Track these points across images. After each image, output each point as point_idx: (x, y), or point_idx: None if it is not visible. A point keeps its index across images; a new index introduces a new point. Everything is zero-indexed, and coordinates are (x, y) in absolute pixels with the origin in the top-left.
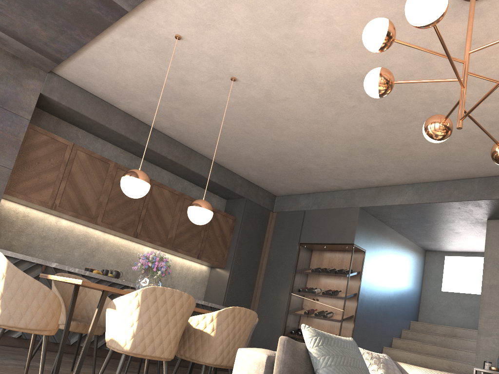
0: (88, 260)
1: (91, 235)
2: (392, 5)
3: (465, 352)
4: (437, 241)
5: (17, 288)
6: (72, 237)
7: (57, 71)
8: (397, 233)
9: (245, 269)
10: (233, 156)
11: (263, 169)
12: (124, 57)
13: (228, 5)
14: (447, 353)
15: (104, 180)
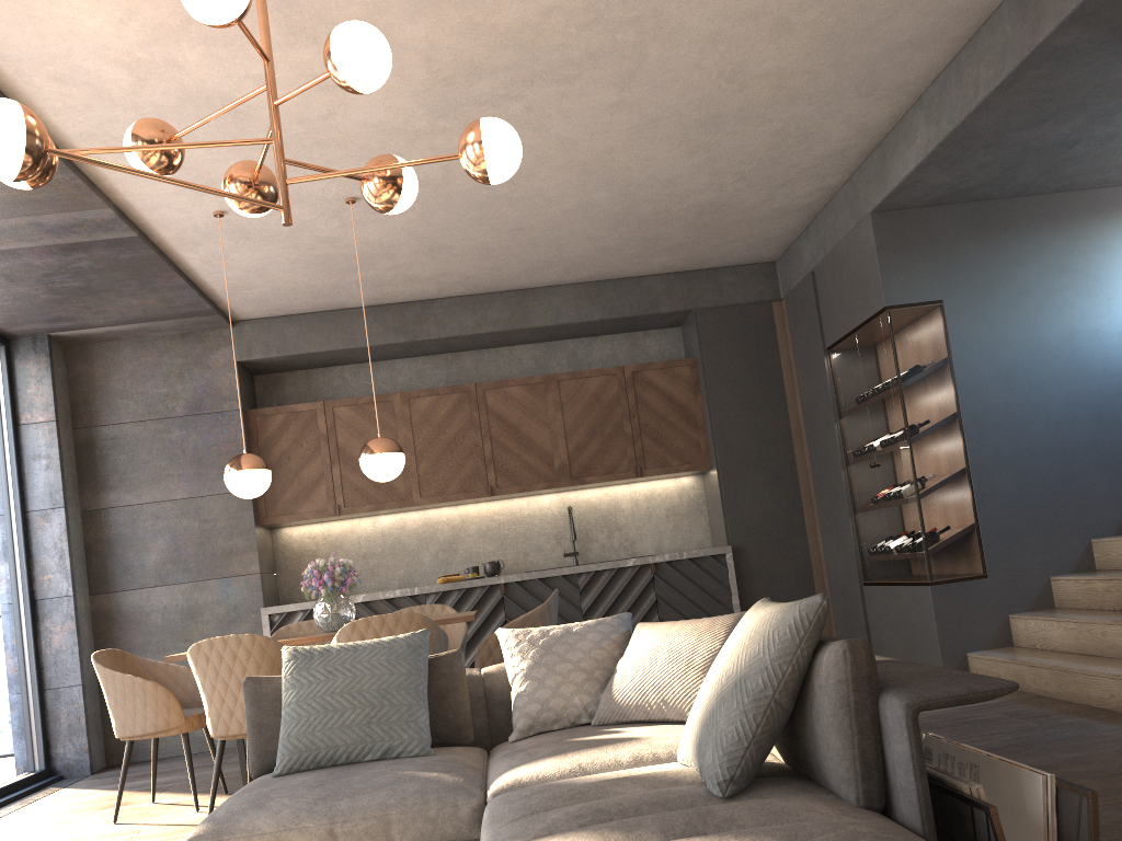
0: (450, 560)
1: (436, 521)
2: (252, 10)
3: None
4: None
5: (115, 690)
6: (408, 537)
7: (239, 317)
8: (1070, 194)
9: (755, 452)
10: (581, 261)
11: (658, 246)
12: (241, 264)
13: None
14: None
15: (396, 431)
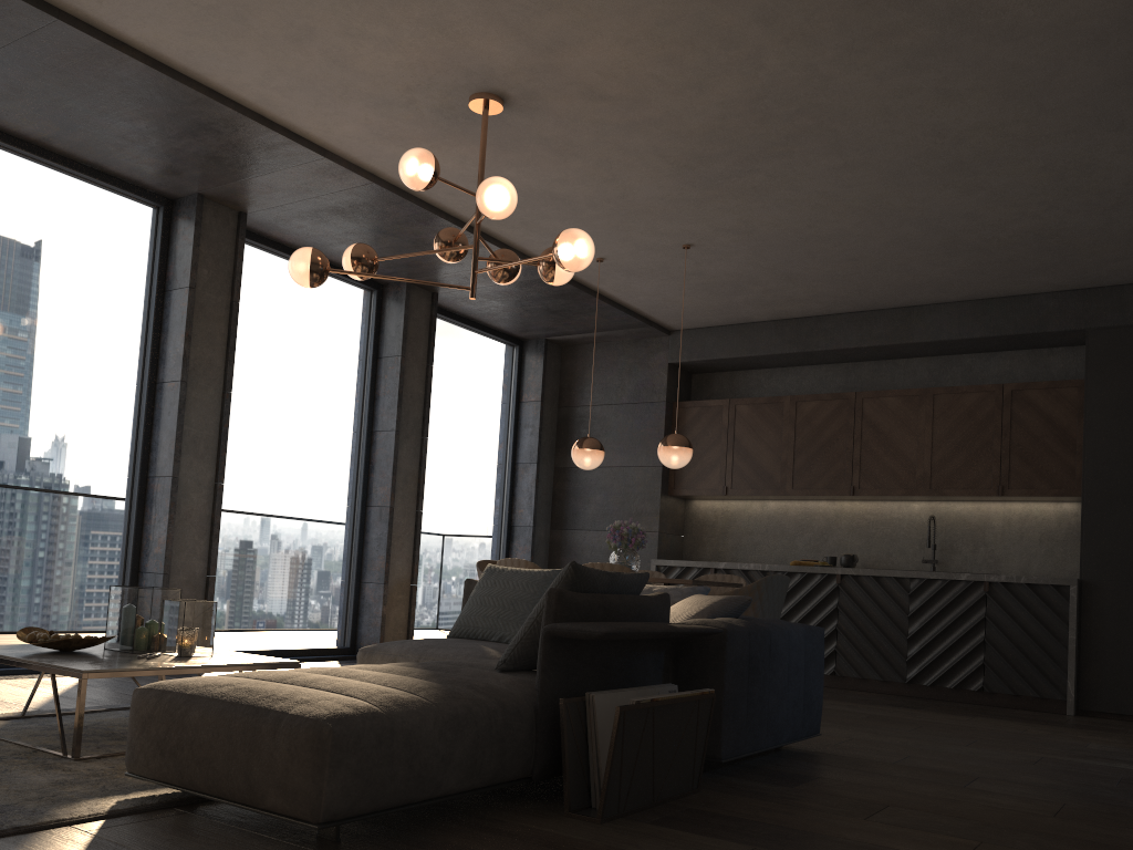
0: (819, 548)
1: (814, 511)
2: (526, 146)
3: None
4: None
5: None
6: (788, 522)
7: (673, 328)
8: None
9: (1131, 484)
10: (947, 283)
11: (1022, 268)
12: (643, 291)
13: (543, 227)
14: None
15: (782, 429)
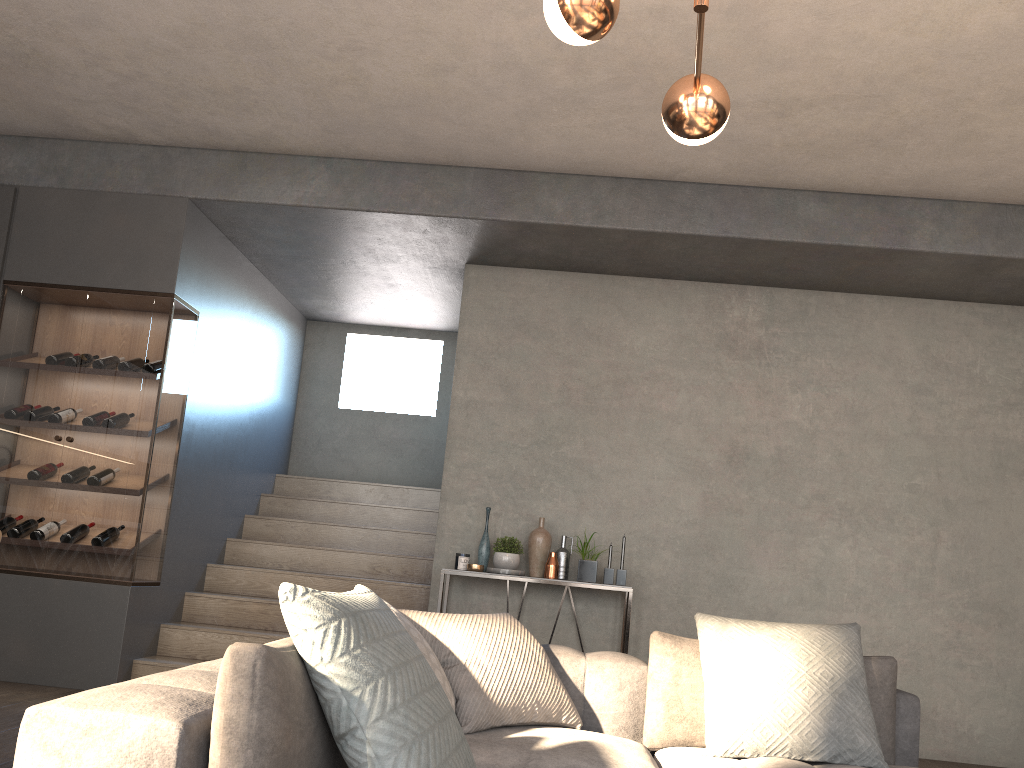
0: None
1: None
2: None
3: (397, 533)
4: (342, 301)
5: None
6: None
7: None
8: (261, 274)
9: None
10: None
11: None
12: None
13: None
14: (361, 540)
15: None
